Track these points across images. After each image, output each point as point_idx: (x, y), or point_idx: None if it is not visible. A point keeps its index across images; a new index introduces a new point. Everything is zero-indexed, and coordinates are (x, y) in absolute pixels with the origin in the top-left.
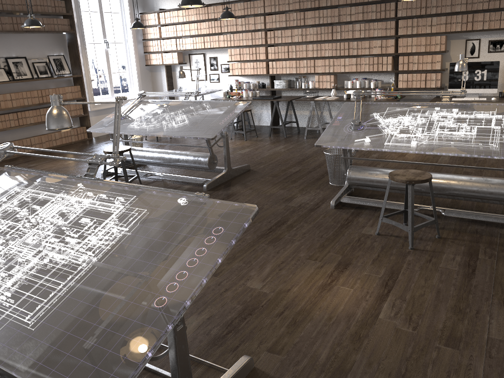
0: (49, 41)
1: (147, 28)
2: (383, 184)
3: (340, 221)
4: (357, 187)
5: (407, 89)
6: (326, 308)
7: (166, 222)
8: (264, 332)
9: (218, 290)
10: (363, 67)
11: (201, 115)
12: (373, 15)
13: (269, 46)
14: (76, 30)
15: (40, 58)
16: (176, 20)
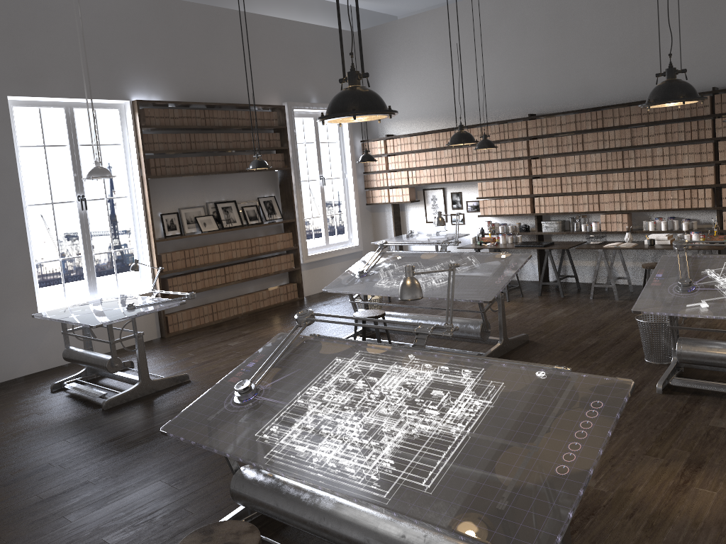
0: (260, 180)
1: None
2: None
3: (675, 409)
4: (689, 366)
5: None
6: (687, 512)
7: (533, 395)
8: (617, 535)
9: None
10: (670, 203)
11: (467, 272)
12: (681, 136)
13: (534, 177)
14: (290, 166)
15: (250, 201)
16: (409, 148)
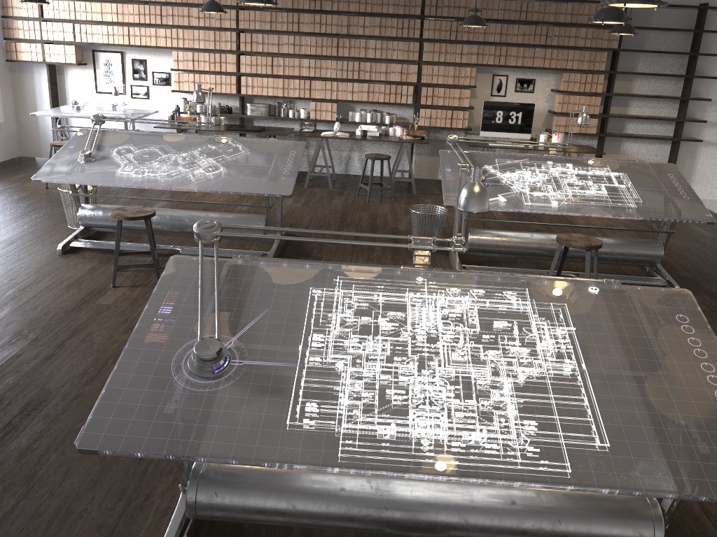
0: None
1: None
2: (511, 249)
3: None
4: (465, 254)
5: (430, 128)
6: None
7: (613, 315)
8: None
9: None
10: (377, 96)
11: (241, 160)
12: (393, 32)
13: (241, 53)
14: None
15: None
16: None
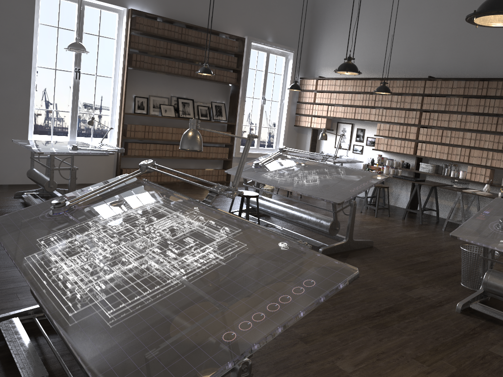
0: (216, 89)
1: (303, 92)
2: None
3: (464, 329)
4: (494, 297)
5: None
6: None
7: (260, 260)
8: None
9: (303, 359)
10: None
11: (333, 179)
12: None
13: (422, 127)
14: (240, 84)
15: (204, 103)
16: (333, 88)
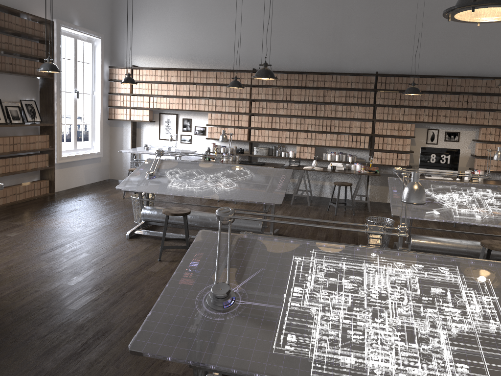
0: (23, 84)
1: (116, 82)
2: (445, 251)
3: None
4: None
5: (381, 165)
6: None
7: None
8: None
9: None
10: (343, 143)
11: (248, 180)
12: (355, 100)
13: (252, 114)
14: (53, 76)
15: (13, 102)
16: (153, 79)
